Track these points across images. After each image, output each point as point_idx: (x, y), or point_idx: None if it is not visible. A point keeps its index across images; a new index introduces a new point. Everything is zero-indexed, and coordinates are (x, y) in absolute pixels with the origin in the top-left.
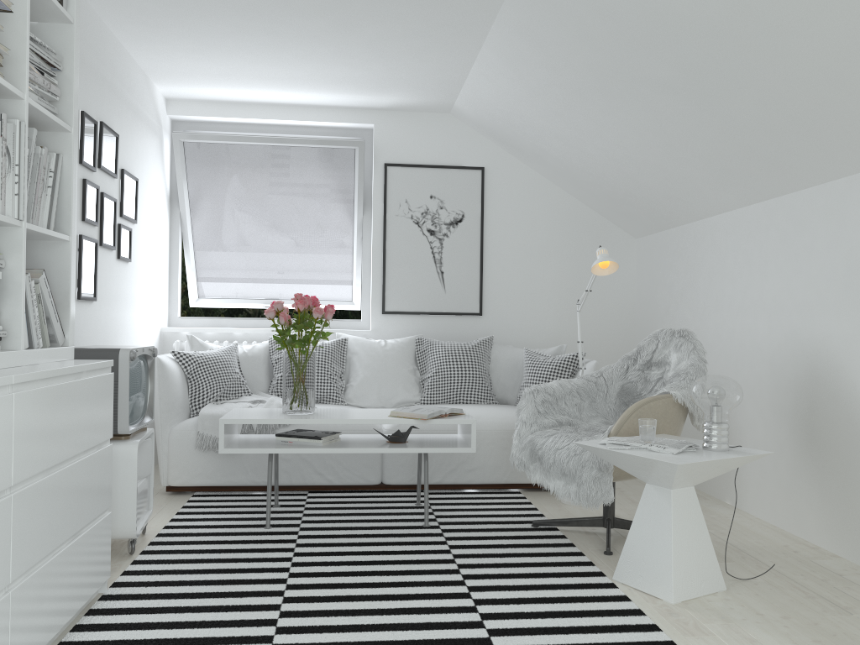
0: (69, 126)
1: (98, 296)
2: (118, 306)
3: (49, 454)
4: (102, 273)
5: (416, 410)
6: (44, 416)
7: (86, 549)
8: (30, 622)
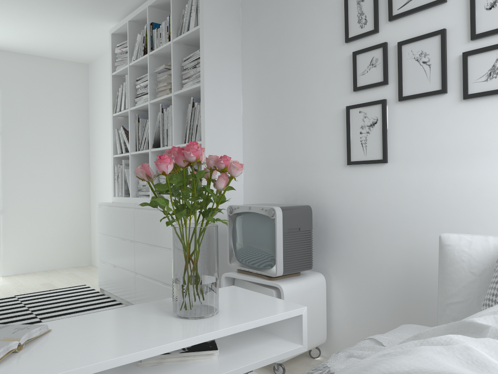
0: (198, 84)
1: (401, 156)
2: (475, 162)
3: (147, 238)
4: (412, 129)
5: (1, 327)
6: (145, 223)
7: (169, 296)
8: (142, 294)
